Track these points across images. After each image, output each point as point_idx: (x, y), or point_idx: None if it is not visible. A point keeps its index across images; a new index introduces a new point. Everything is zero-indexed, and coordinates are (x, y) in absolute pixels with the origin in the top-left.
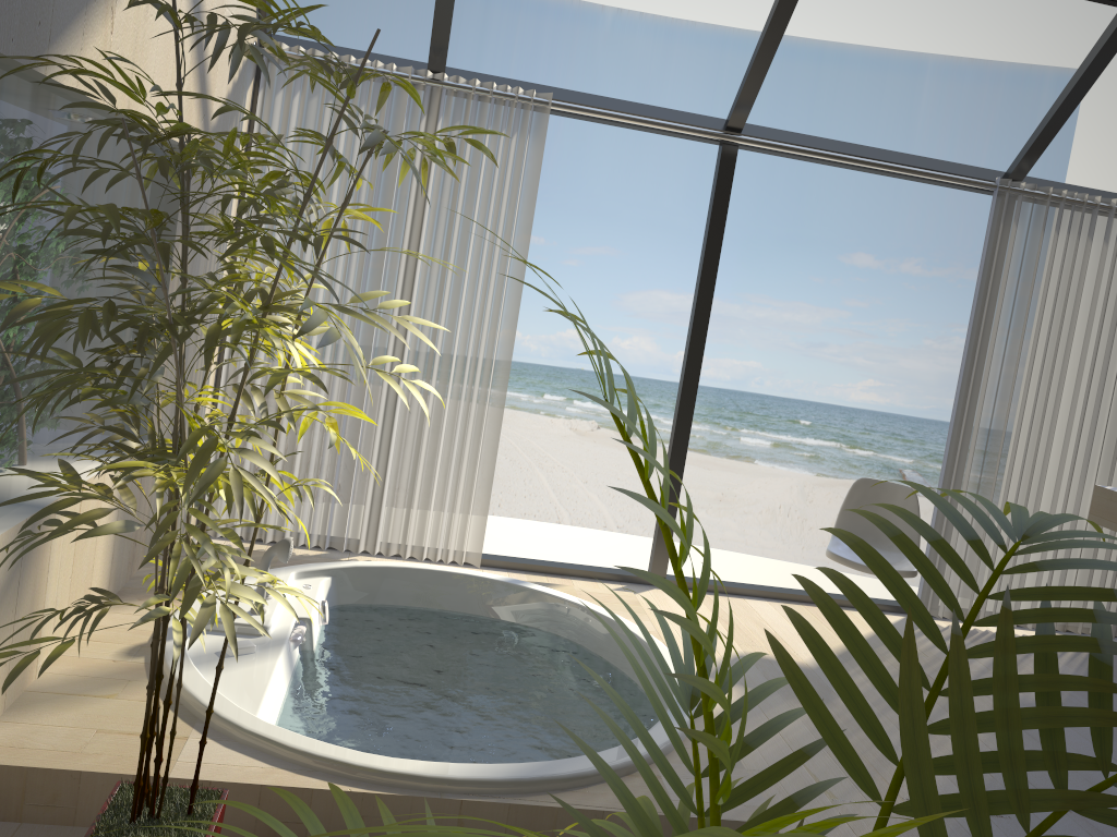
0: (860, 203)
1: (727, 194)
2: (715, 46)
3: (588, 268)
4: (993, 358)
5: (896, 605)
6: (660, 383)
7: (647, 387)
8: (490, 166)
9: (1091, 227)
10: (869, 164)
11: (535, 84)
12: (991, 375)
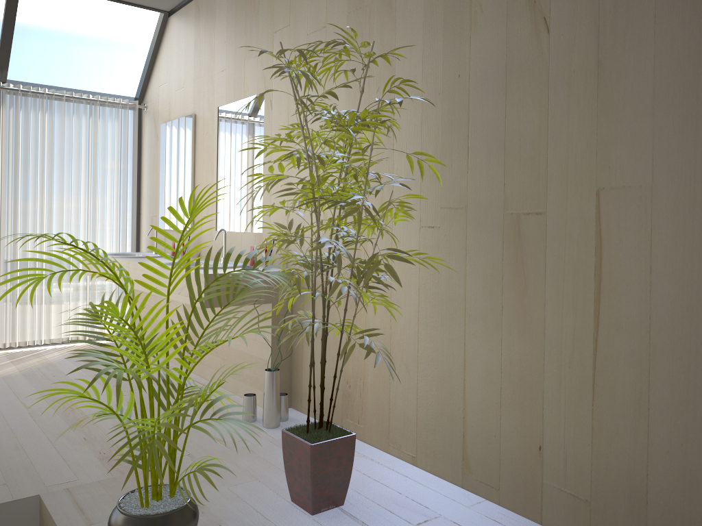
0: None
1: None
2: None
3: None
4: (3, 187)
5: None
6: None
7: None
8: None
9: (53, 107)
10: None
11: None
12: (3, 198)
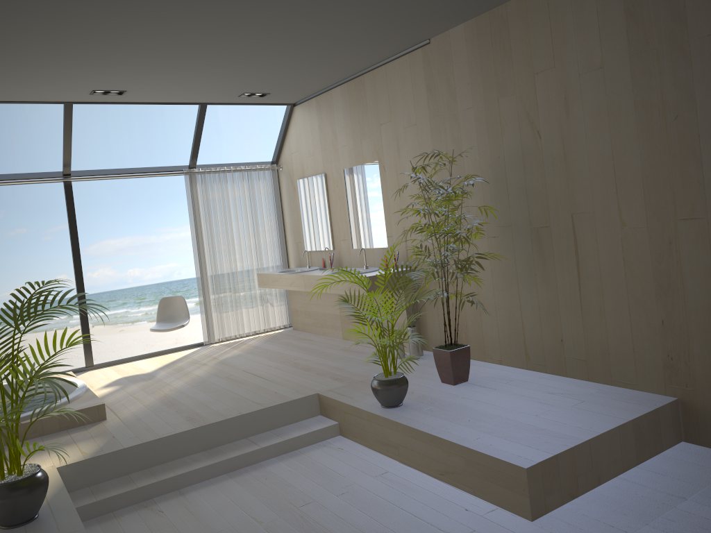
0: None
1: (72, 201)
2: None
3: (59, 238)
4: (204, 237)
5: (198, 344)
6: (123, 290)
7: (116, 295)
8: None
9: (226, 179)
10: (129, 176)
11: None
12: (205, 243)
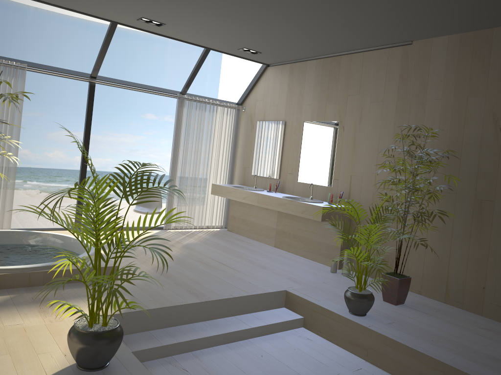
0: (147, 94)
1: (93, 98)
2: (82, 27)
3: (30, 122)
4: (181, 148)
5: (158, 227)
6: (68, 170)
7: (62, 173)
8: (4, 89)
9: (205, 108)
10: (139, 89)
11: (19, 60)
12: (180, 153)
